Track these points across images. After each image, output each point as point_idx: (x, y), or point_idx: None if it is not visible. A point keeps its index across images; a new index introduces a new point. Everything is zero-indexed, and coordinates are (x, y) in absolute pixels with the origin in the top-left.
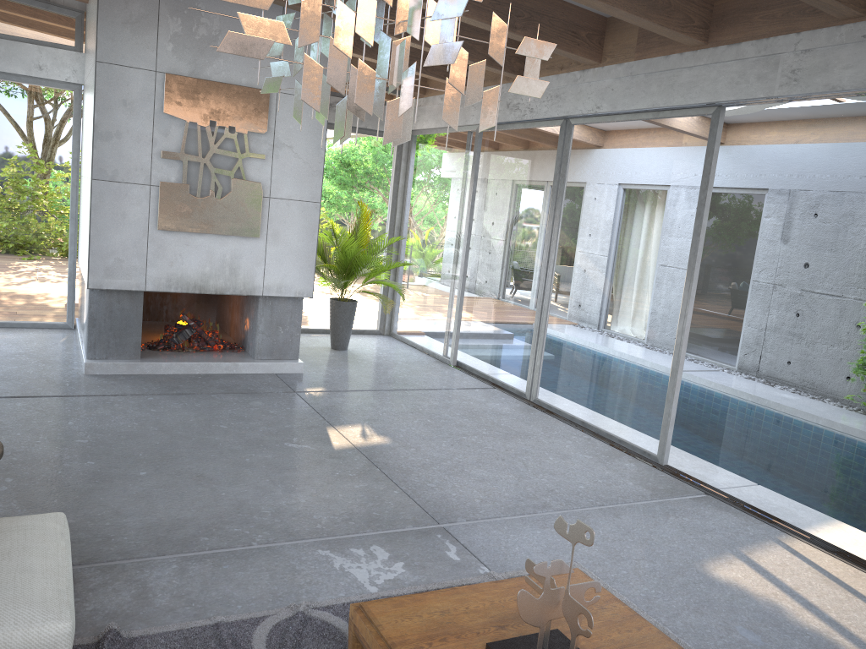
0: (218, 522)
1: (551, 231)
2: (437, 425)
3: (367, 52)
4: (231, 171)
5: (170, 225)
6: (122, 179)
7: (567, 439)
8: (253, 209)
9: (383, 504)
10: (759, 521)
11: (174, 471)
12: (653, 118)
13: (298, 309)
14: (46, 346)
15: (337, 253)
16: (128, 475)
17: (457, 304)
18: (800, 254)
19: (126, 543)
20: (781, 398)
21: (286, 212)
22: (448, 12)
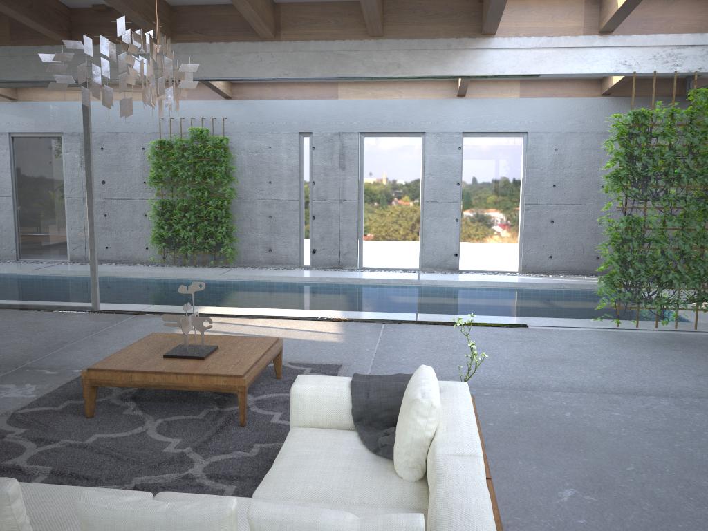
0: None
1: None
2: None
3: None
4: None
5: None
6: None
7: (23, 315)
8: None
9: None
10: None
11: None
12: (33, 87)
13: None
14: None
15: None
16: None
17: None
18: (98, 175)
19: None
20: (114, 269)
21: None
22: (188, 69)
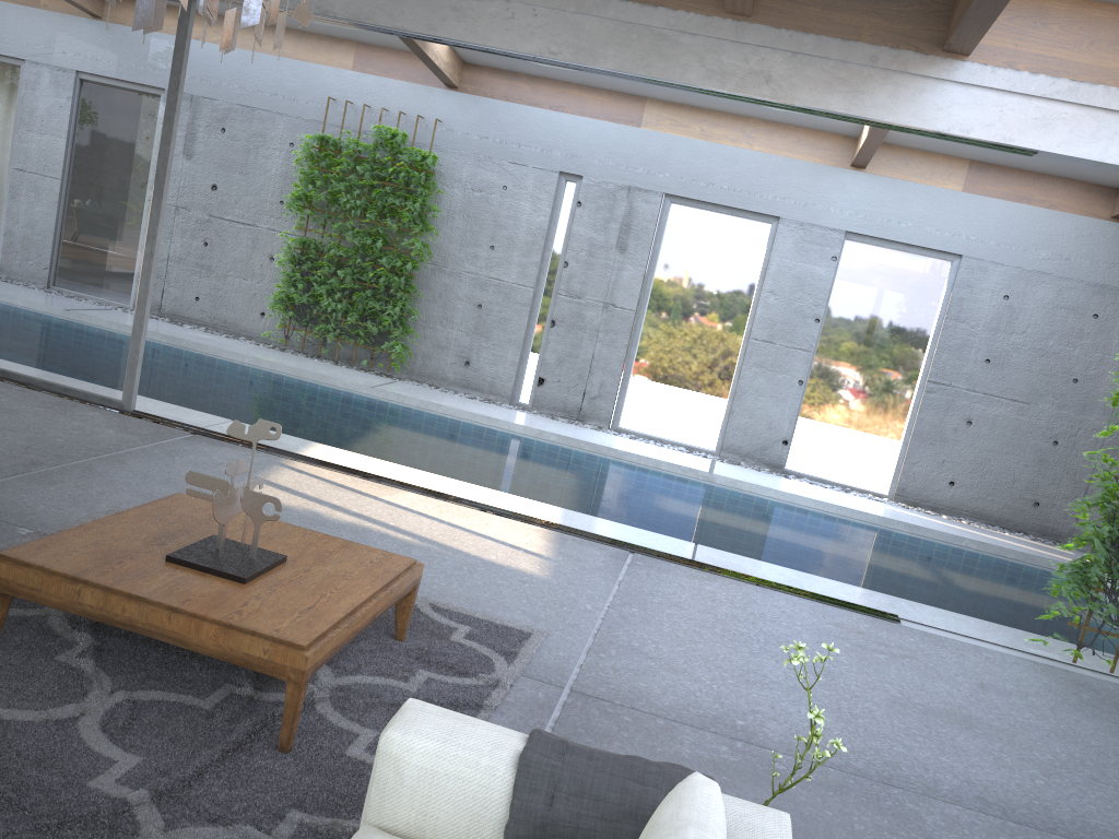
0: None
1: None
2: None
3: None
4: None
5: None
6: None
7: None
8: None
9: None
10: (257, 451)
11: None
12: None
13: None
14: None
15: None
16: None
17: None
18: (207, 174)
19: None
20: (199, 338)
21: None
22: None
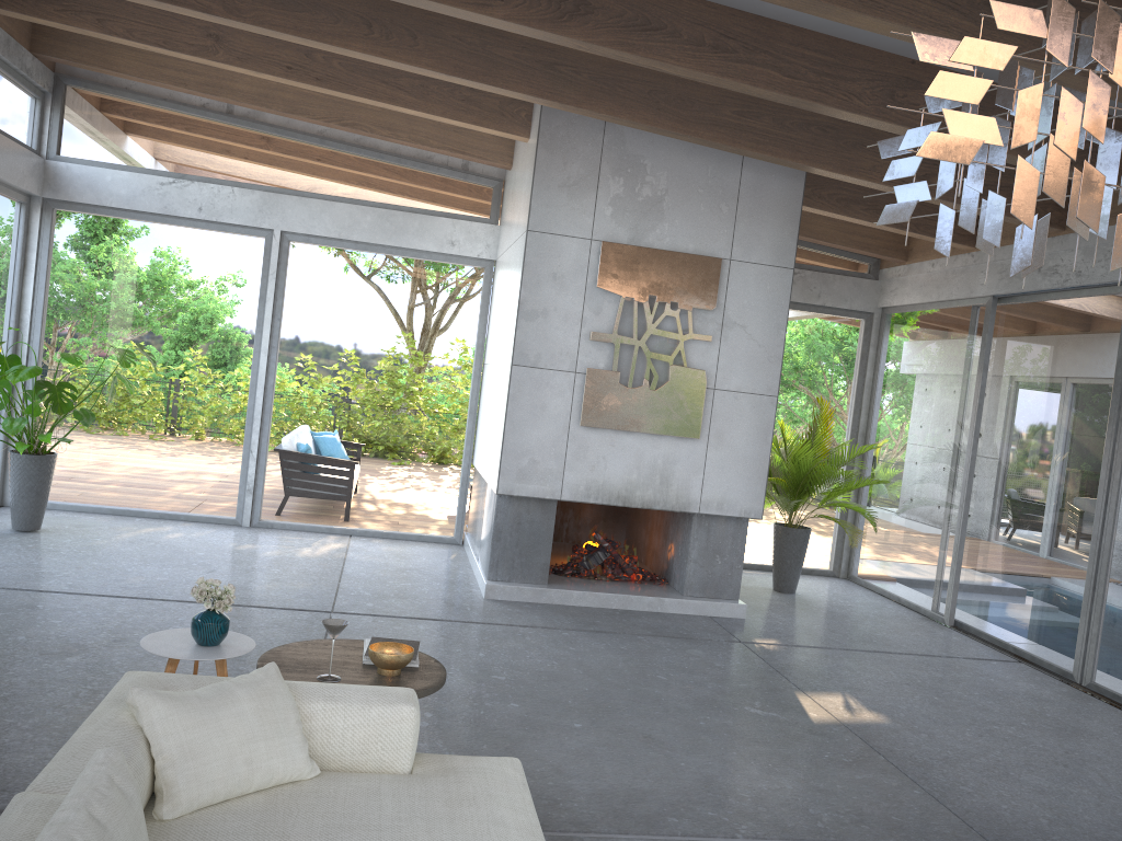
0: (685, 800)
1: (1114, 440)
2: (950, 705)
3: (840, 209)
4: (670, 355)
5: (594, 420)
6: (544, 365)
7: None
8: (693, 403)
9: (902, 806)
10: None
11: (615, 727)
12: None
13: (741, 533)
14: (436, 563)
15: (787, 463)
16: (560, 725)
17: (956, 539)
18: None
19: (578, 811)
20: None
21: (733, 408)
22: None
